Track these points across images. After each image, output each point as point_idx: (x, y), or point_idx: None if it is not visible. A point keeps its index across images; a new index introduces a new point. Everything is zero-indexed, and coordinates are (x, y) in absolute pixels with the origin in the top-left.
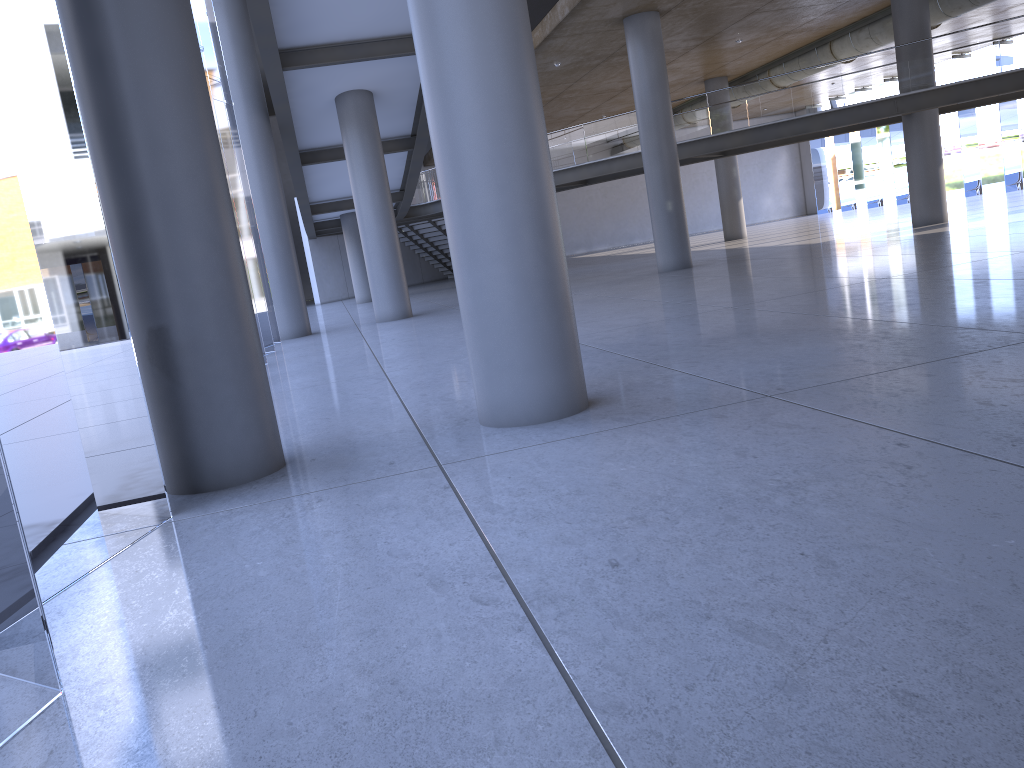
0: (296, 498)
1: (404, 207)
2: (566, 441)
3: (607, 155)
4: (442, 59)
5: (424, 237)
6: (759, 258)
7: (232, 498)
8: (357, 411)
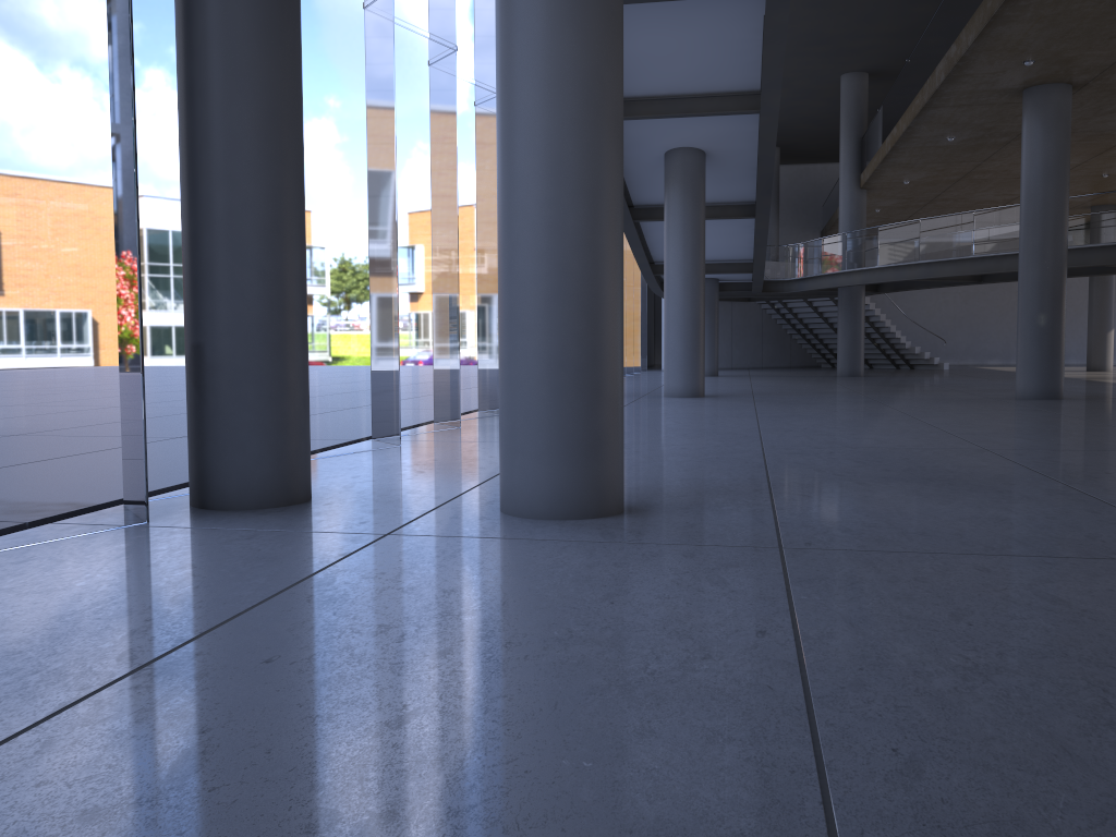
0: (241, 532)
1: (756, 280)
2: (518, 541)
3: (997, 250)
4: (506, 113)
5: (798, 317)
6: None
7: (210, 519)
8: (454, 471)
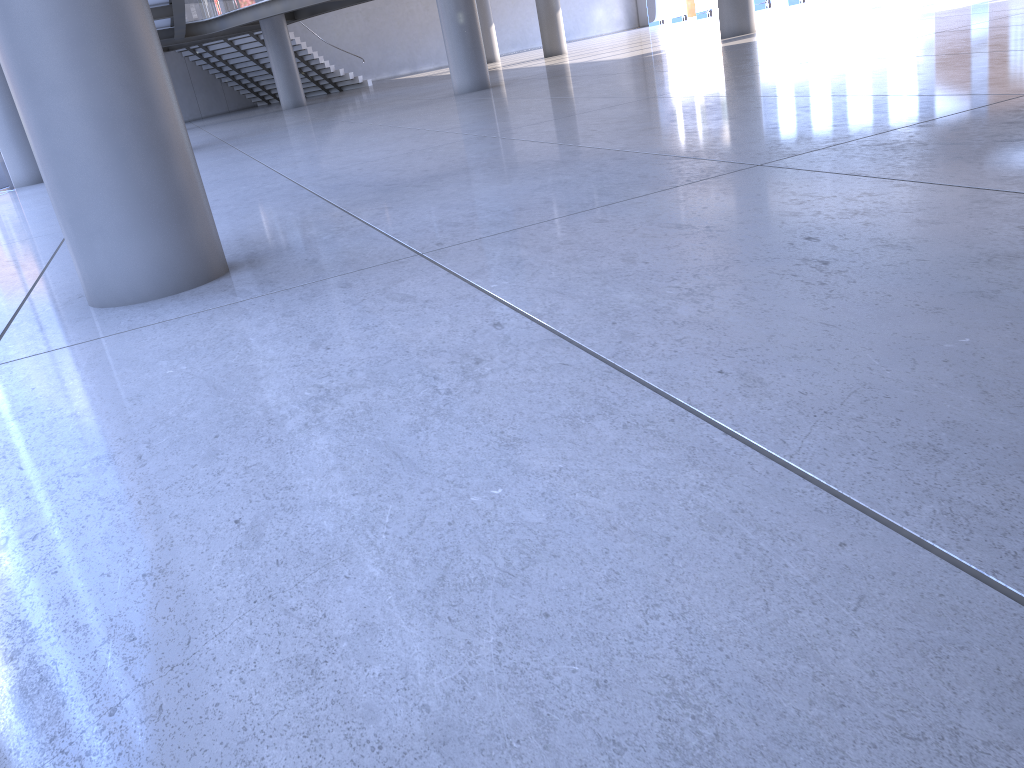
0: None
1: (178, 24)
2: (151, 328)
3: None
4: None
5: (223, 59)
6: (558, 76)
7: None
8: None
